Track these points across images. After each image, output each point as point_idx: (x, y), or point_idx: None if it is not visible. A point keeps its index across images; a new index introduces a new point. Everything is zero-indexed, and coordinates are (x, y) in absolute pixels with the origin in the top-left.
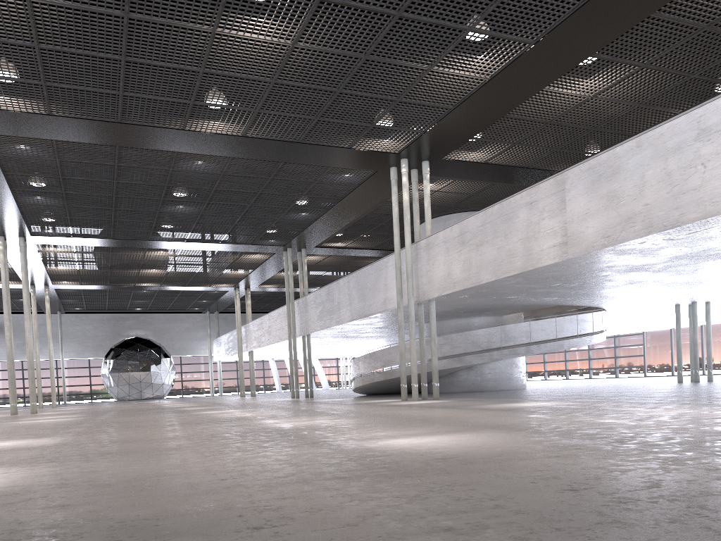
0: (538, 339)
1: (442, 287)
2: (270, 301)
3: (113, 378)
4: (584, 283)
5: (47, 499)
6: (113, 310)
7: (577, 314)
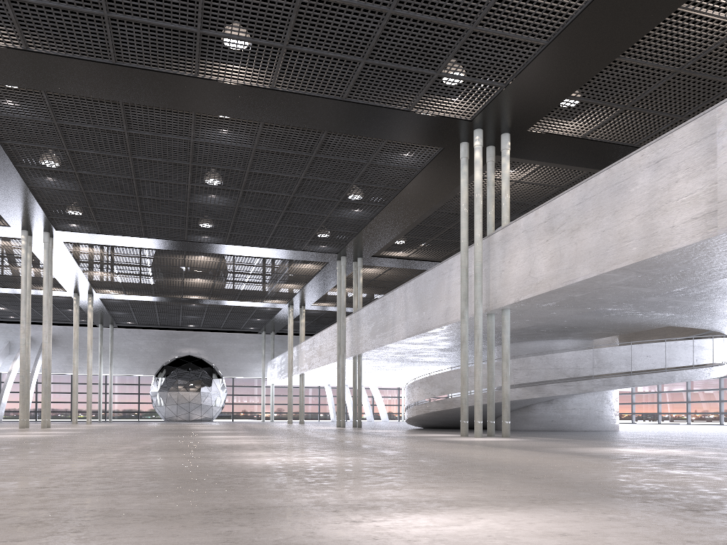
0: (642, 367)
1: (520, 291)
2: (329, 323)
3: (161, 397)
4: (719, 288)
5: None
6: (165, 326)
7: (693, 339)
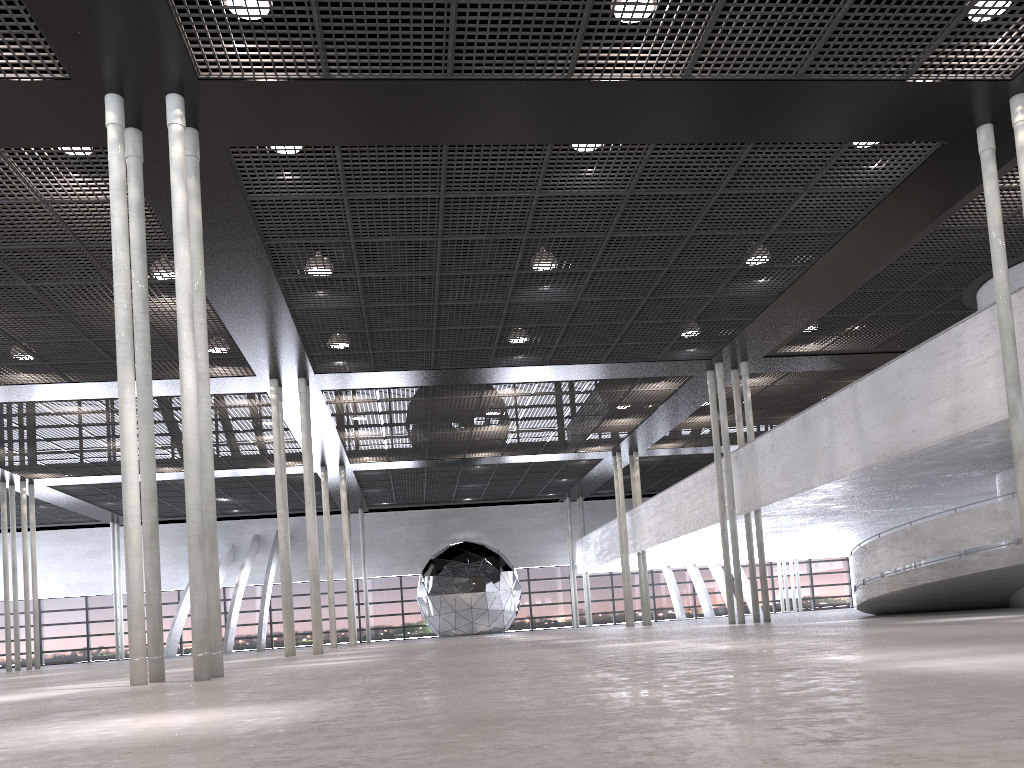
0: None
1: None
2: (665, 475)
3: (432, 603)
4: None
5: None
6: (432, 503)
7: None
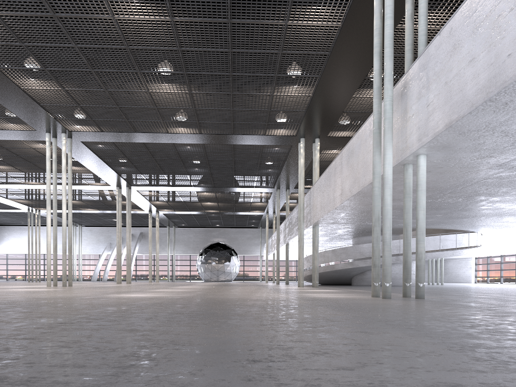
0: None
1: (315, 217)
2: None
3: (202, 267)
4: (399, 215)
5: None
6: (203, 225)
7: (439, 235)
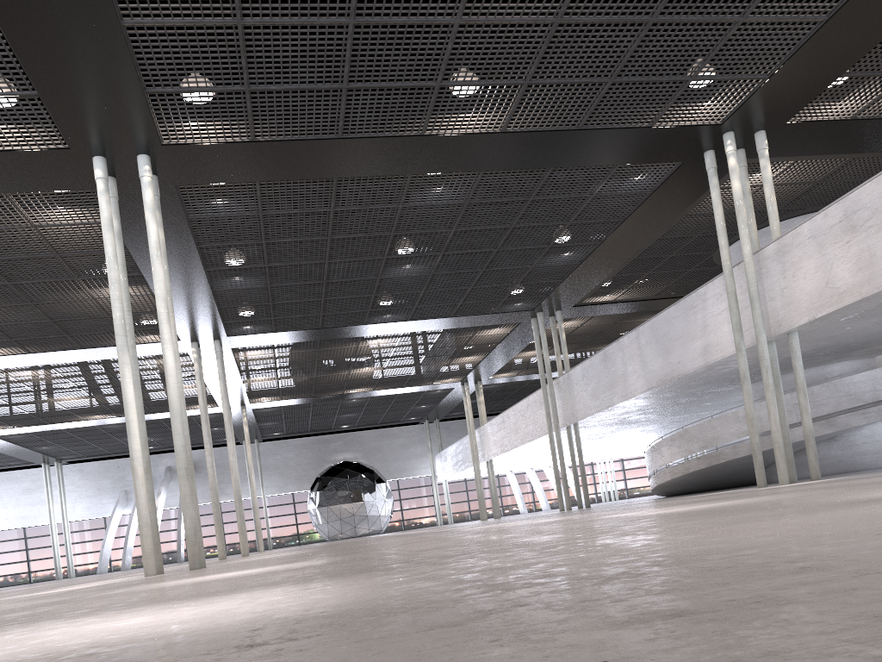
0: None
1: (815, 306)
2: (504, 398)
3: (321, 514)
4: None
5: (549, 609)
6: (315, 431)
7: None
